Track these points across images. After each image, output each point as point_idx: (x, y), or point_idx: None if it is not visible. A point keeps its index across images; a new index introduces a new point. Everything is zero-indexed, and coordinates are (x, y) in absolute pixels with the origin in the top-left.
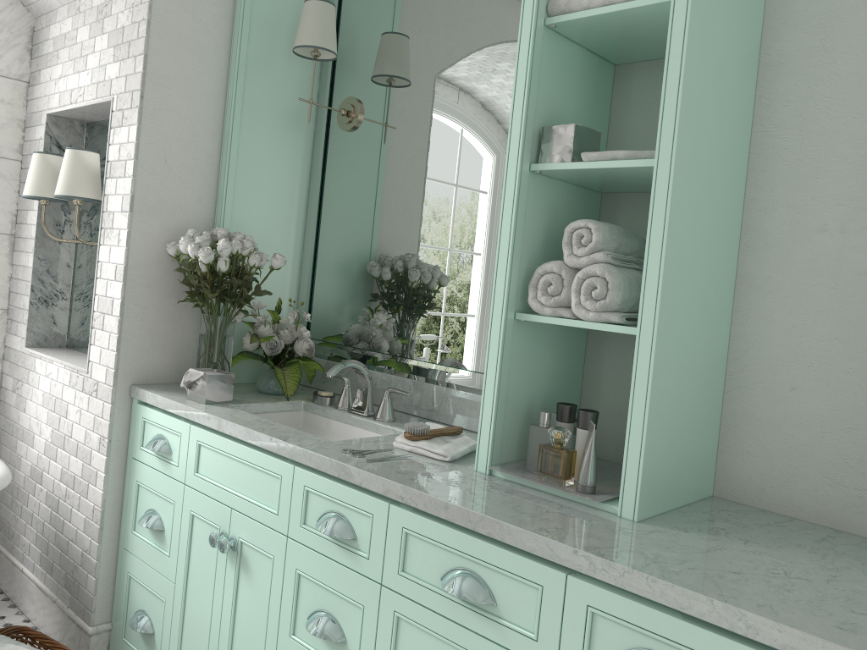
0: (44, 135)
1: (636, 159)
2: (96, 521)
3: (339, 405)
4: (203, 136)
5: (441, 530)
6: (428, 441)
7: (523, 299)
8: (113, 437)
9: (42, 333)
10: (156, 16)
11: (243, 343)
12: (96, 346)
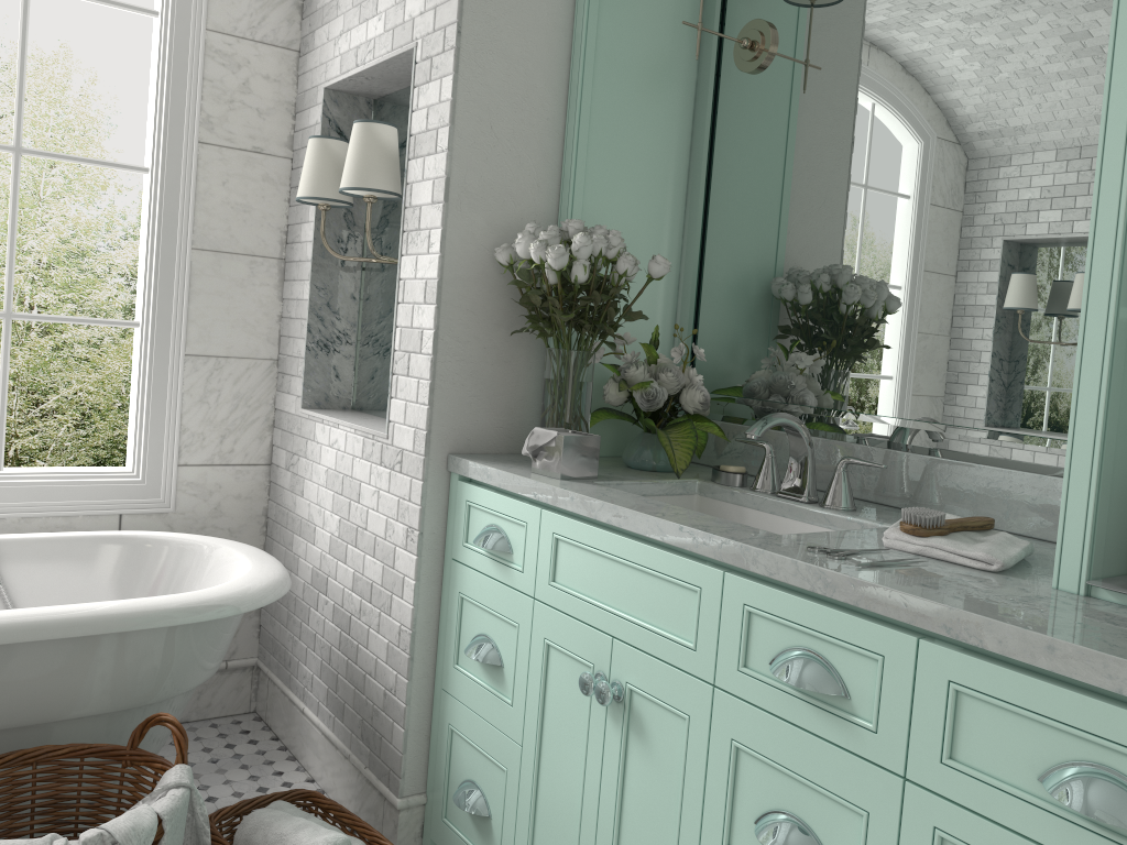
0: (321, 118)
1: None
2: (404, 648)
3: (757, 486)
4: (542, 91)
5: (1038, 690)
6: (947, 538)
7: None
8: (426, 528)
9: (322, 389)
10: None
11: (604, 393)
12: (398, 400)
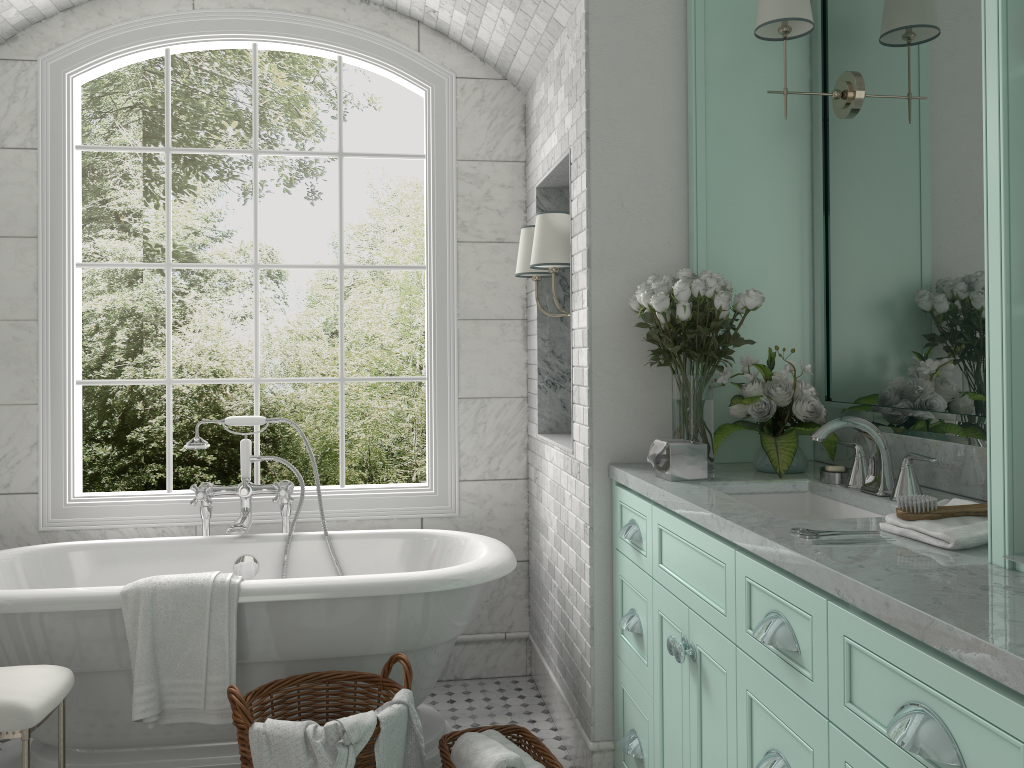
0: (535, 210)
1: None
2: (587, 620)
3: (848, 483)
4: (664, 168)
5: (886, 640)
6: (932, 521)
7: None
8: (595, 523)
9: (553, 418)
10: (594, 46)
11: (729, 408)
12: (576, 423)
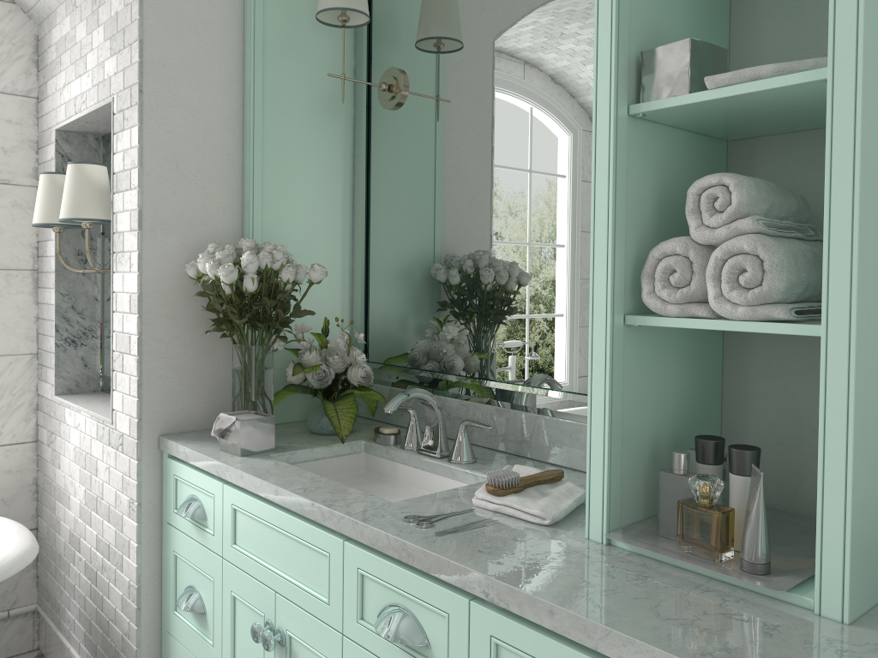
0: (54, 154)
1: (791, 74)
2: (133, 600)
3: (405, 445)
4: (220, 132)
5: (546, 645)
6: (519, 495)
7: (634, 295)
8: (143, 499)
9: (73, 377)
10: None
11: (286, 375)
12: (118, 392)
